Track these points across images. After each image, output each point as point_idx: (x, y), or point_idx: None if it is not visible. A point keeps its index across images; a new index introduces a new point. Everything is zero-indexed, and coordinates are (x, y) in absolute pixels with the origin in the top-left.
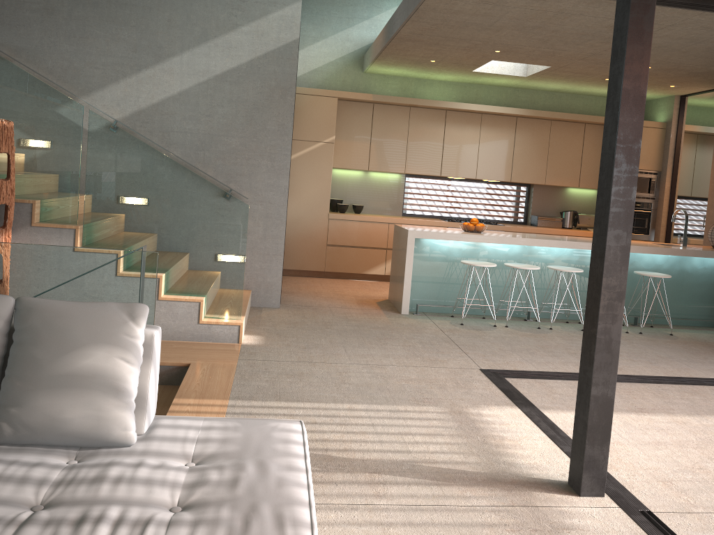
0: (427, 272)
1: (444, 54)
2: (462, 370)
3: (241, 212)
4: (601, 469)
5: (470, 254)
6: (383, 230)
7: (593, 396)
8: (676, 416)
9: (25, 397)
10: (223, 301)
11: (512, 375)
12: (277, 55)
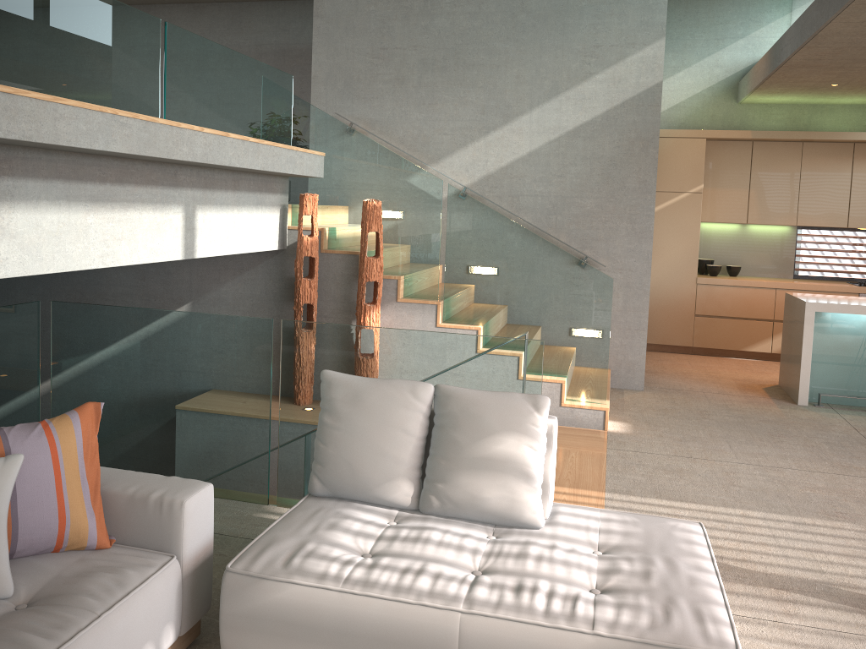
0: (832, 353)
1: (851, 77)
2: None
3: (604, 286)
4: None
5: None
6: (768, 297)
7: None
8: None
9: (449, 475)
10: (586, 383)
11: None
12: (637, 102)
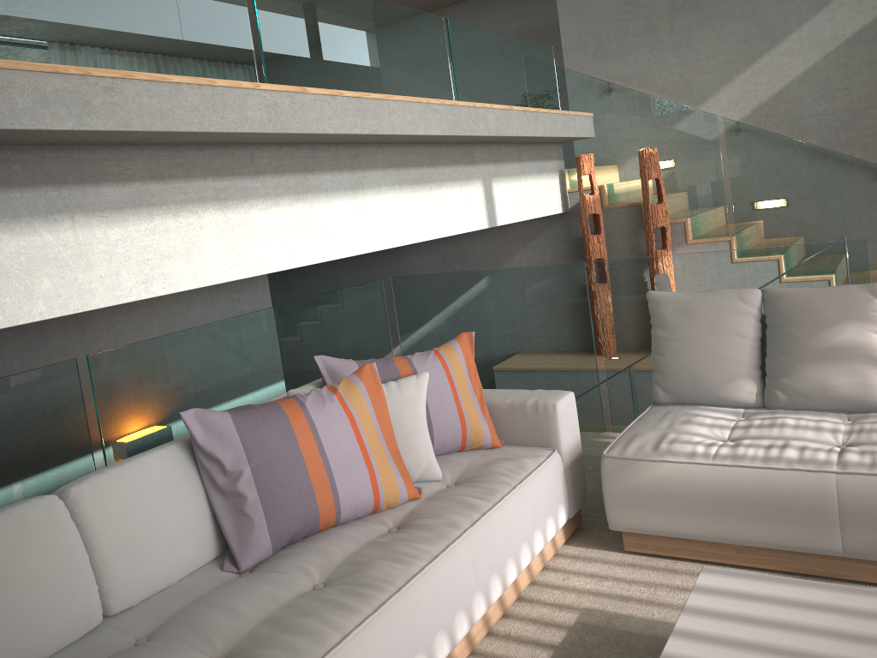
0: None
1: None
2: None
3: None
4: None
5: None
6: None
7: None
8: None
9: (792, 369)
10: None
11: None
12: None
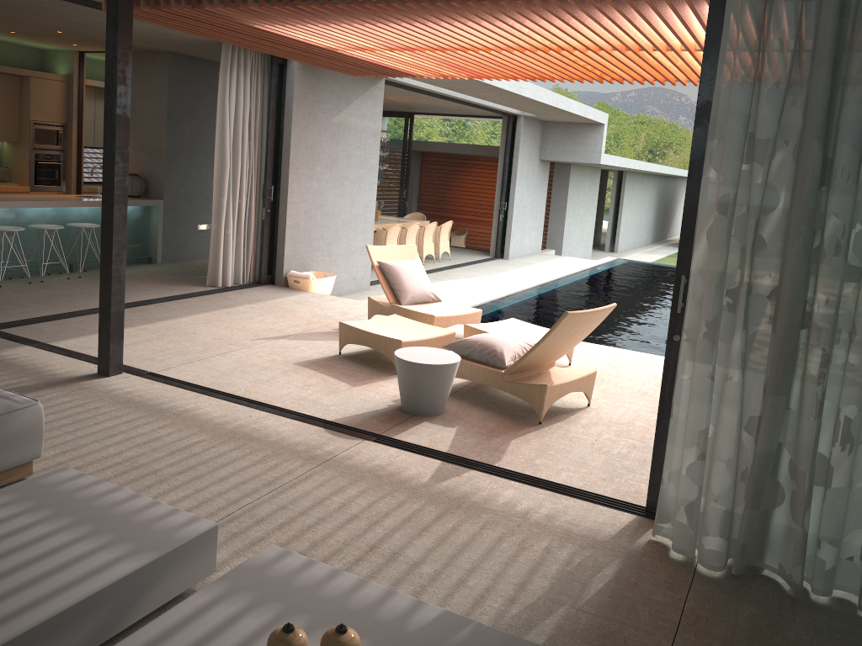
0: None
1: None
2: None
3: None
4: (120, 356)
5: None
6: None
7: (113, 312)
8: (138, 326)
9: None
10: None
11: (1, 326)
12: None
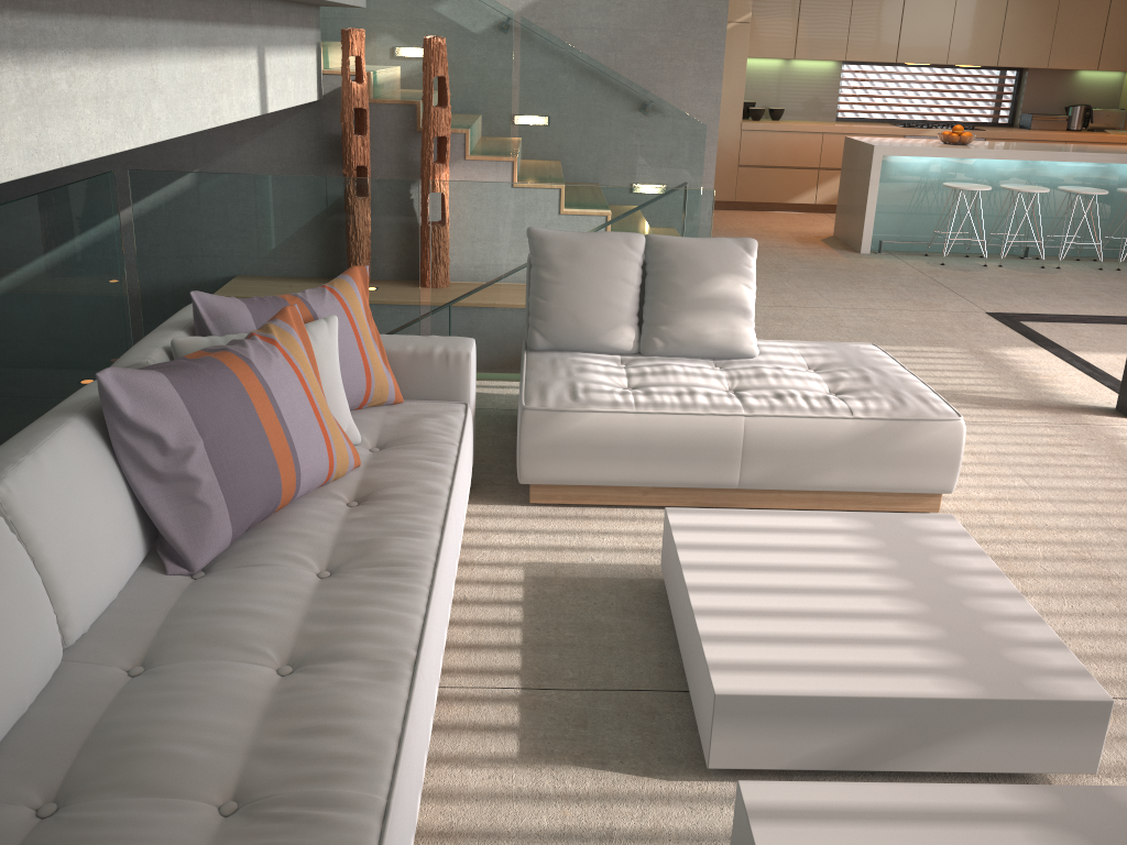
0: (893, 199)
1: None
2: (966, 314)
3: (697, 135)
4: None
5: (952, 174)
6: (814, 143)
7: None
8: None
9: (672, 317)
10: None
11: (1026, 318)
12: None
